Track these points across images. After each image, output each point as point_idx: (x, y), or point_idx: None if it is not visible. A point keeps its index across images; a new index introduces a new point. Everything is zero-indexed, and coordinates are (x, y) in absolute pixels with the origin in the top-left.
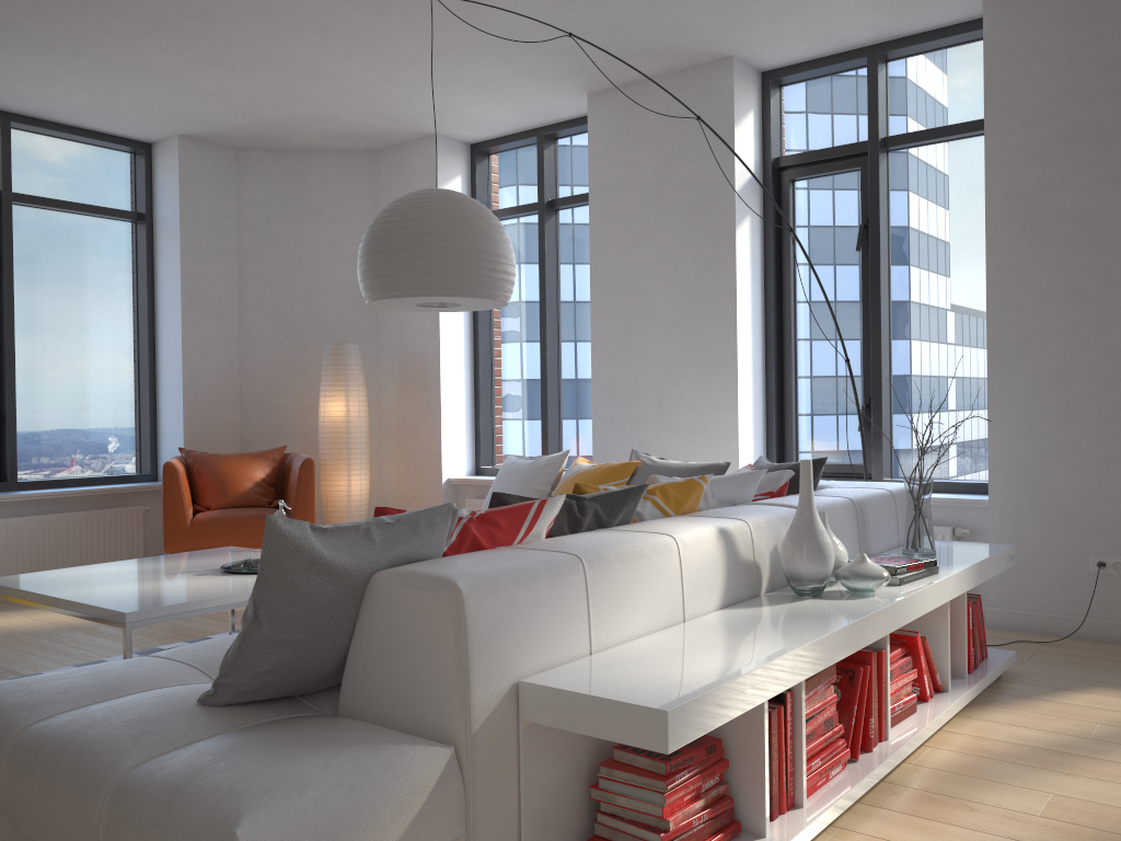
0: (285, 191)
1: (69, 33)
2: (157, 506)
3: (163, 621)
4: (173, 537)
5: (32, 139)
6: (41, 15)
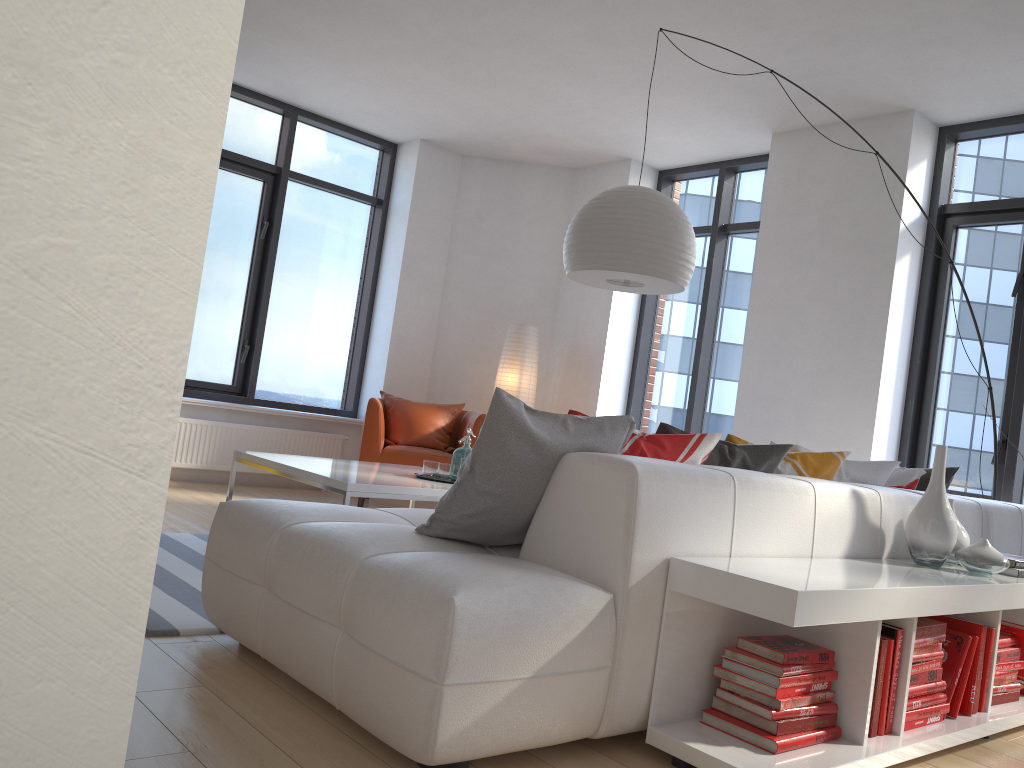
0: (496, 194)
1: (360, 46)
2: (353, 438)
3: (373, 496)
4: (366, 460)
5: (310, 131)
6: (343, 30)
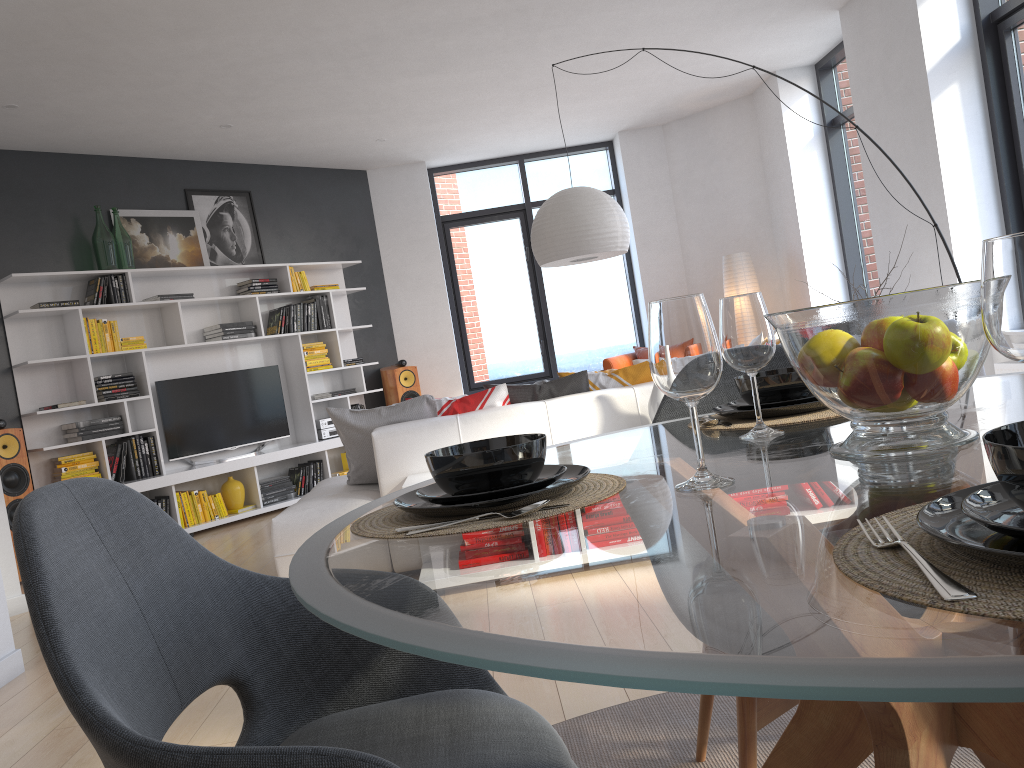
0: (696, 146)
1: (491, 118)
2: None
3: None
4: None
5: (540, 164)
6: (469, 118)
